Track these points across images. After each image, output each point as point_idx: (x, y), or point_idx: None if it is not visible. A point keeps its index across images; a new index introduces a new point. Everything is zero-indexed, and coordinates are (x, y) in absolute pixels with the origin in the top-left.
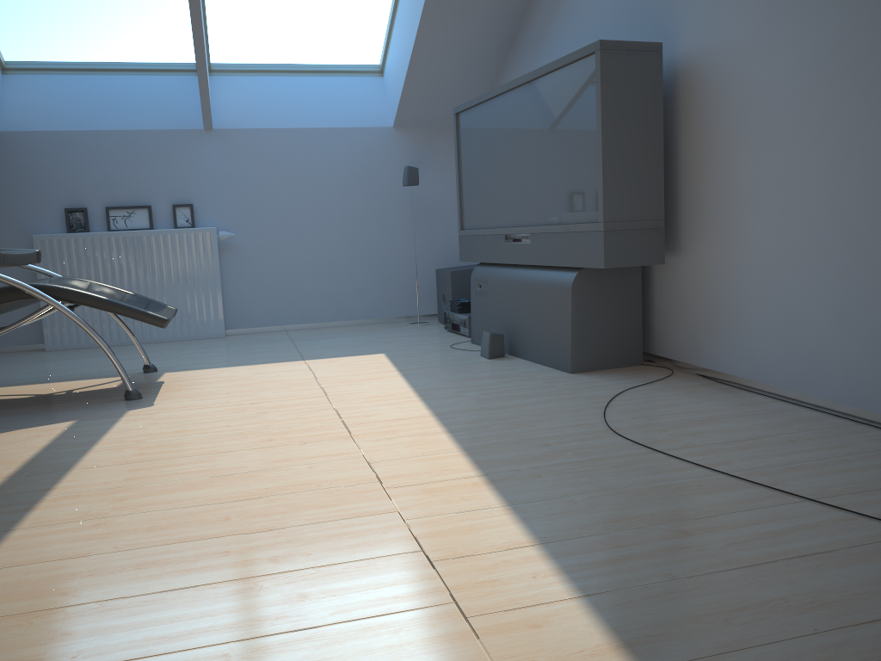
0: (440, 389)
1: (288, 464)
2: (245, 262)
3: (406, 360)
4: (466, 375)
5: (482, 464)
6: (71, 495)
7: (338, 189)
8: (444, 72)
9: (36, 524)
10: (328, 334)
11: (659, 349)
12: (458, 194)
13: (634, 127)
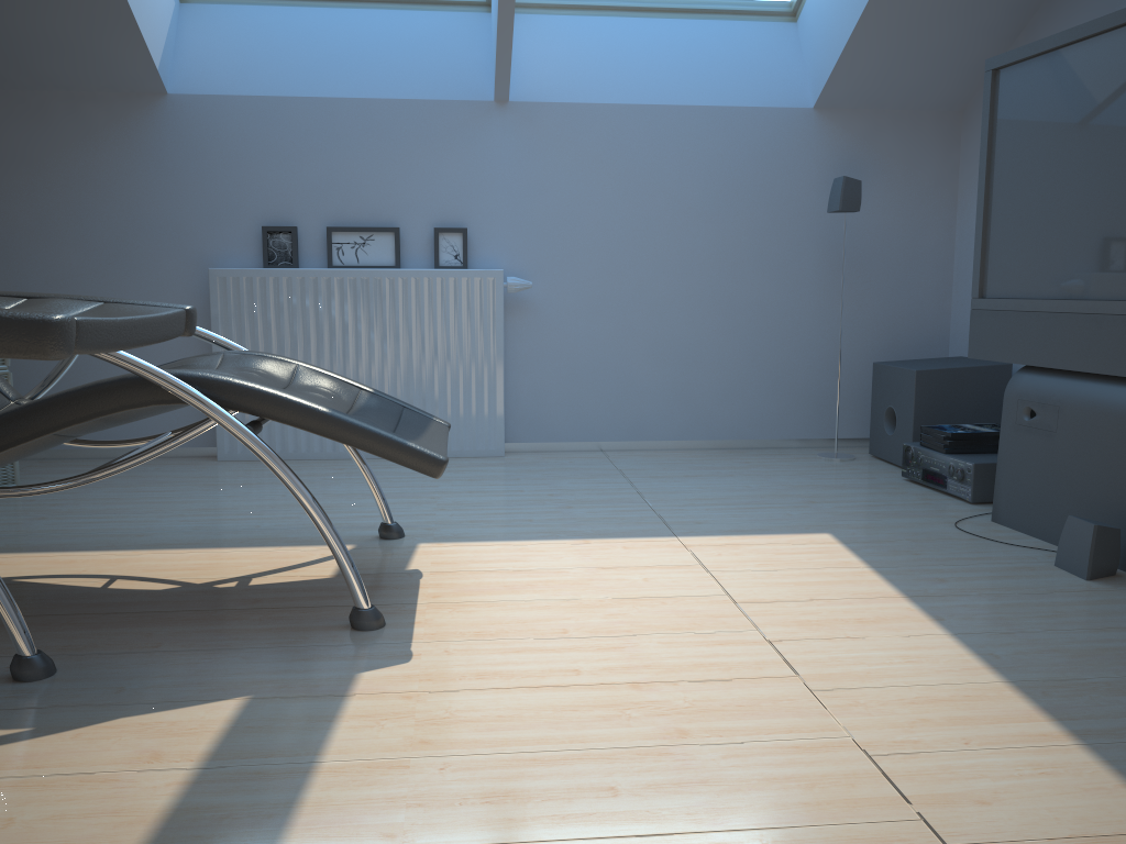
0: (1078, 690)
1: None
2: (545, 330)
3: (894, 560)
4: (1094, 637)
5: None
6: None
7: (709, 214)
8: (935, 4)
9: None
10: (682, 466)
11: None
12: (979, 228)
13: None
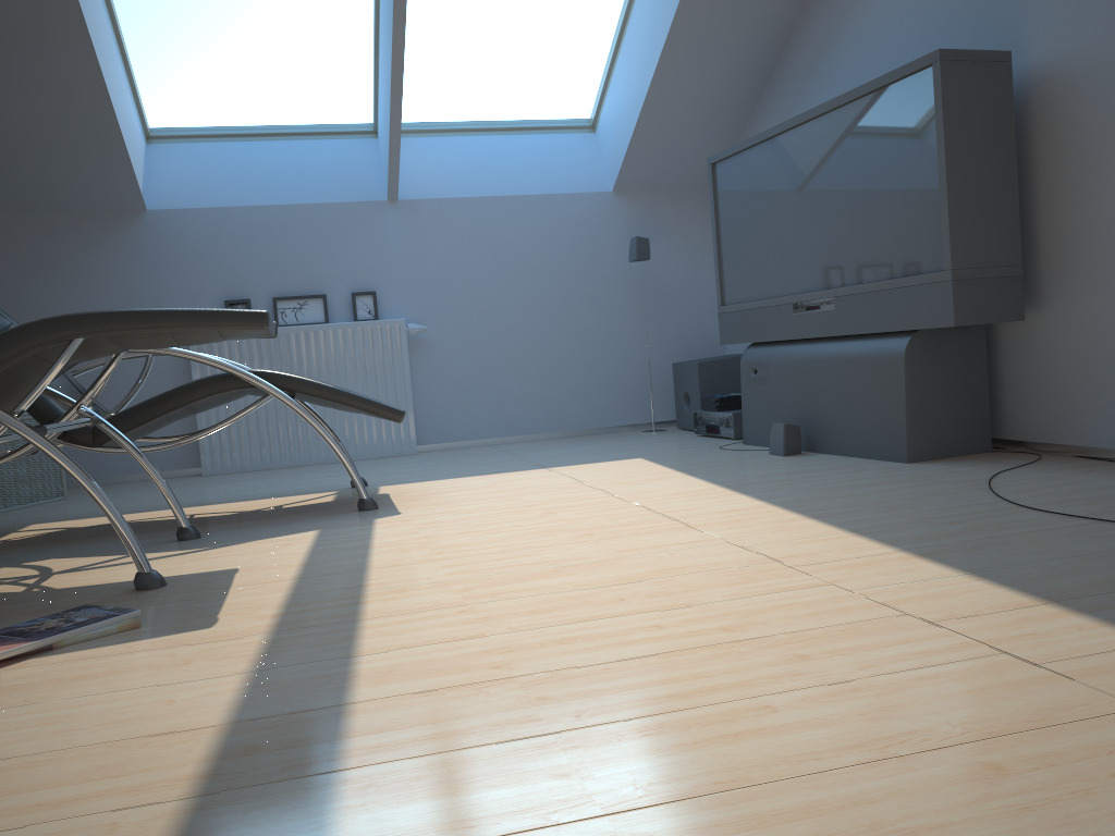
0: (753, 483)
1: (639, 552)
2: (438, 361)
3: (677, 462)
4: (772, 471)
5: (890, 541)
6: (396, 589)
7: (548, 269)
8: (681, 120)
9: (384, 614)
10: (546, 445)
11: (1012, 432)
12: (716, 262)
13: (982, 153)
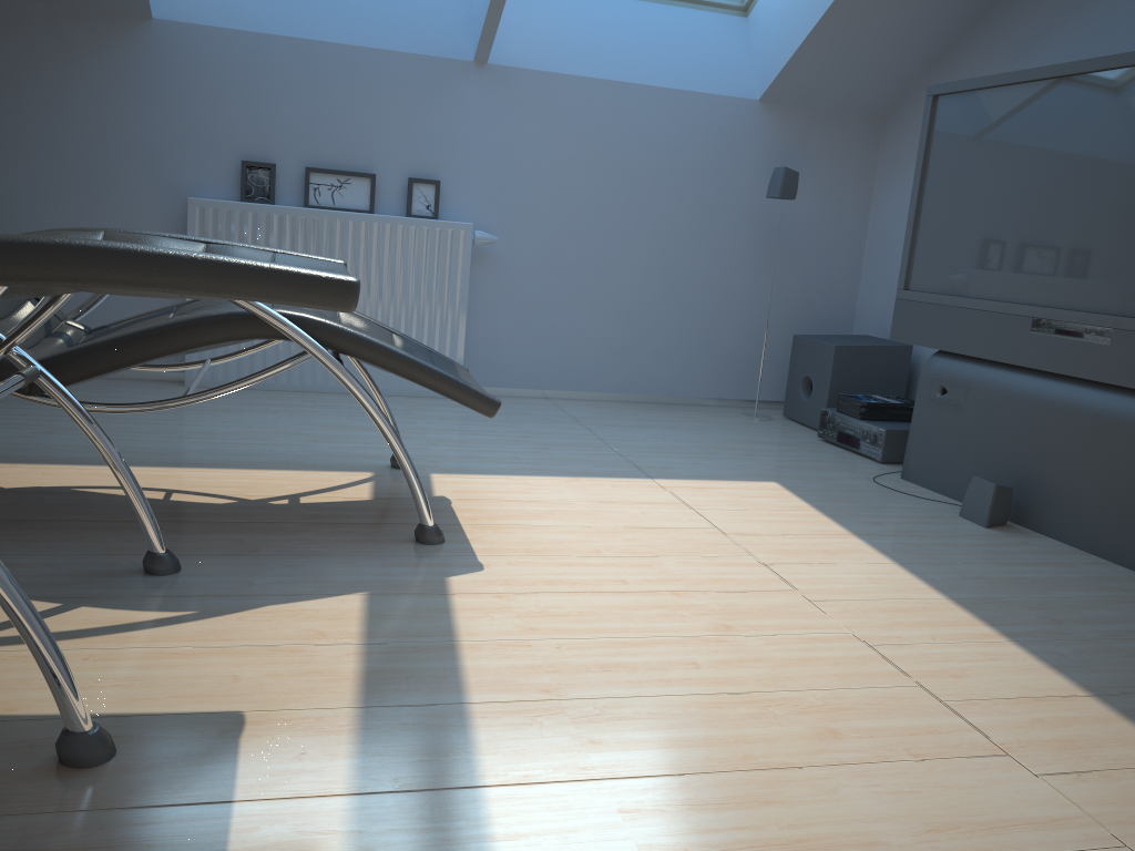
0: (1000, 606)
1: (976, 848)
2: (504, 283)
3: (836, 506)
4: (1001, 570)
5: None
6: None
7: (661, 188)
8: (879, 24)
9: None
10: (627, 417)
11: None
12: (909, 230)
13: None
